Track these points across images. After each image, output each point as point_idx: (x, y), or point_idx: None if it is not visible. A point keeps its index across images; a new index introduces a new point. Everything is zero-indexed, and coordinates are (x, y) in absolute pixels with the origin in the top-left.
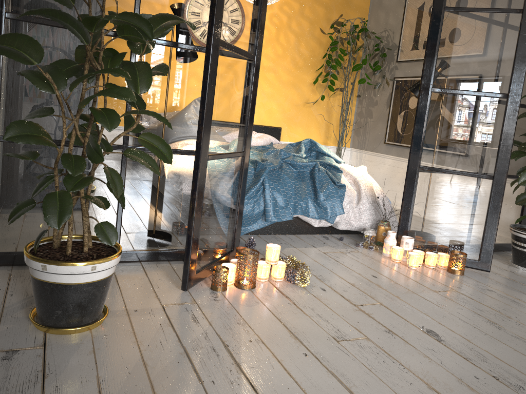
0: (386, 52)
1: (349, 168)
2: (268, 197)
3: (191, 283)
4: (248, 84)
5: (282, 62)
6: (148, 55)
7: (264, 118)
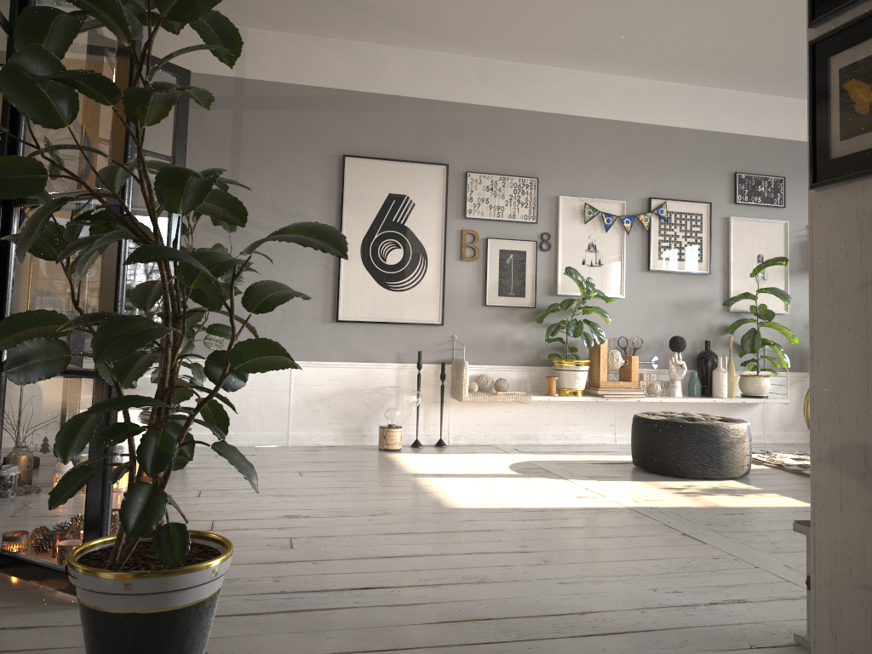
0: None
1: None
2: None
3: None
4: None
5: None
6: None
7: None
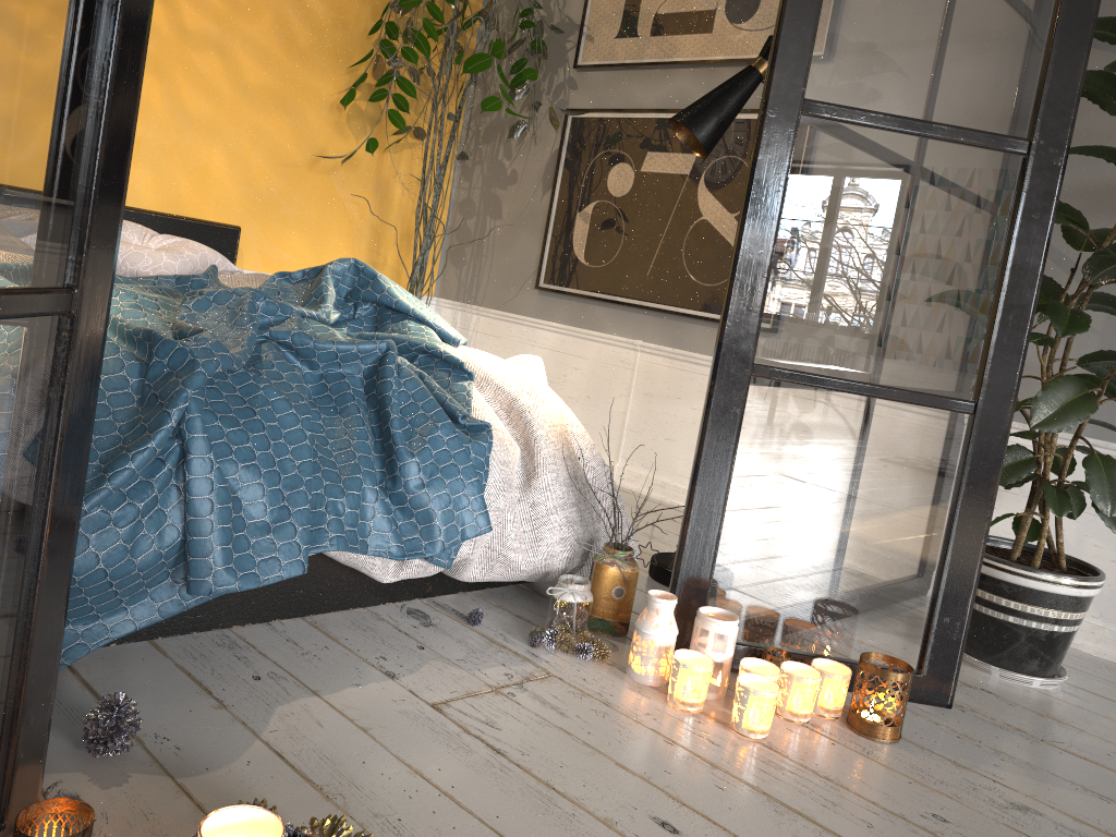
0: (543, 39)
1: (489, 362)
2: (205, 489)
3: None
4: None
5: (247, 26)
6: None
7: (184, 195)
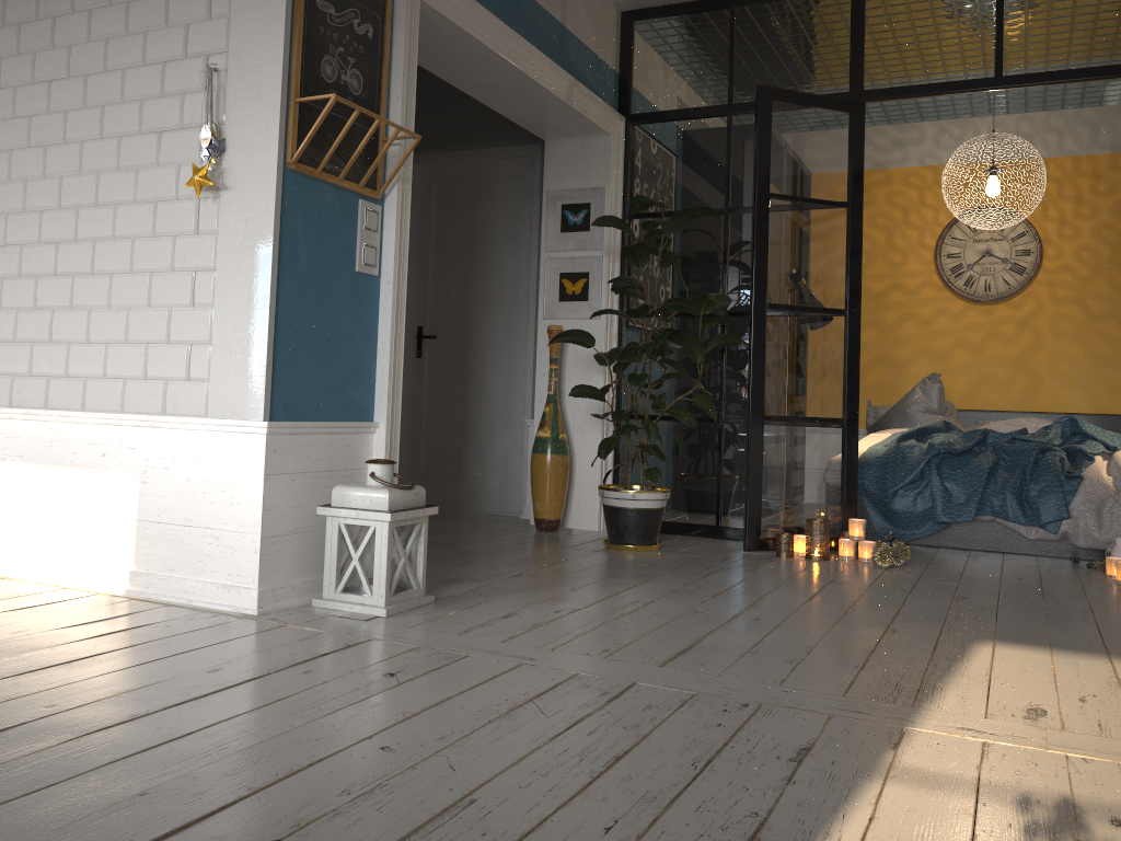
0: None
1: None
2: (934, 488)
3: (753, 546)
4: (838, 342)
5: None
6: (737, 328)
7: (1105, 402)
